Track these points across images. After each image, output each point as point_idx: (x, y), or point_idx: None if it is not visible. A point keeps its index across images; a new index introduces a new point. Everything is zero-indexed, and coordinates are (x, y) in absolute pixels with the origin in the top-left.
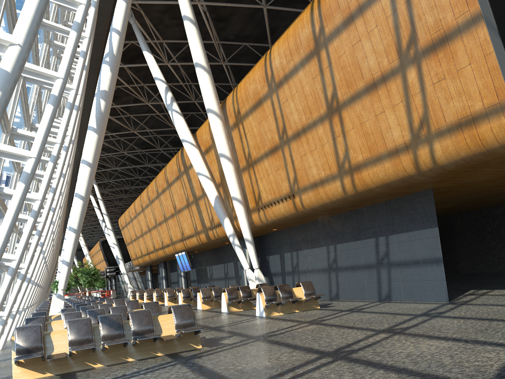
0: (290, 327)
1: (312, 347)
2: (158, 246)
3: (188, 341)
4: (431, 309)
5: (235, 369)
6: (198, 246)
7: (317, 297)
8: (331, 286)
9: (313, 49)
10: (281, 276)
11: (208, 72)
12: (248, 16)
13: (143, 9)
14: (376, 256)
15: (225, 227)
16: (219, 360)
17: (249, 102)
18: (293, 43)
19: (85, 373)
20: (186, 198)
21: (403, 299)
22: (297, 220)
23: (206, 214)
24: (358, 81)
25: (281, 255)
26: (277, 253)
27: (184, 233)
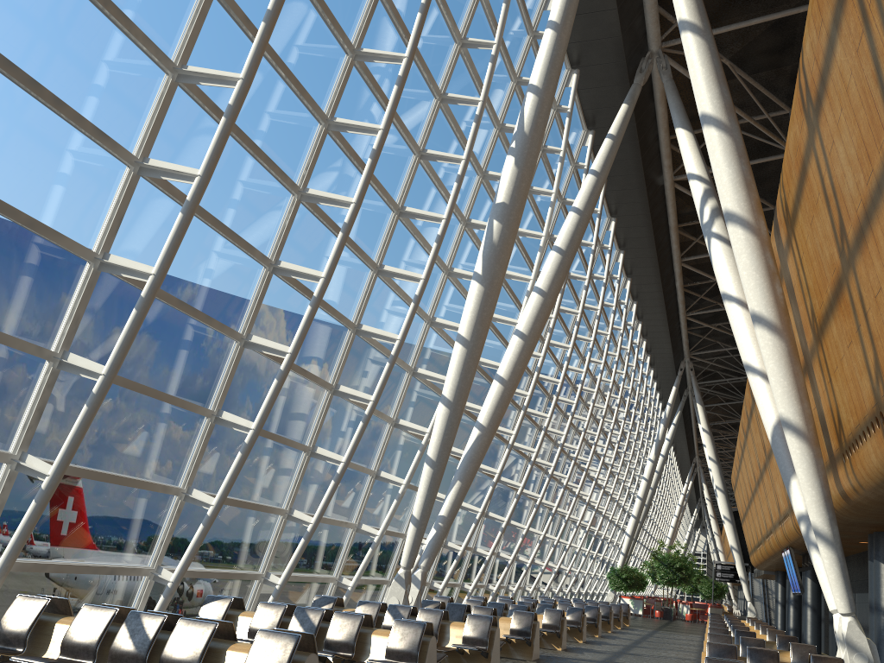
0: None
1: None
2: (763, 532)
3: None
4: None
5: None
6: (801, 541)
7: None
8: None
9: None
10: None
11: (727, 131)
12: None
13: (733, 56)
14: None
15: (790, 497)
16: None
17: (793, 178)
18: None
19: None
20: None
21: None
22: None
23: None
24: None
25: None
26: None
27: (779, 507)
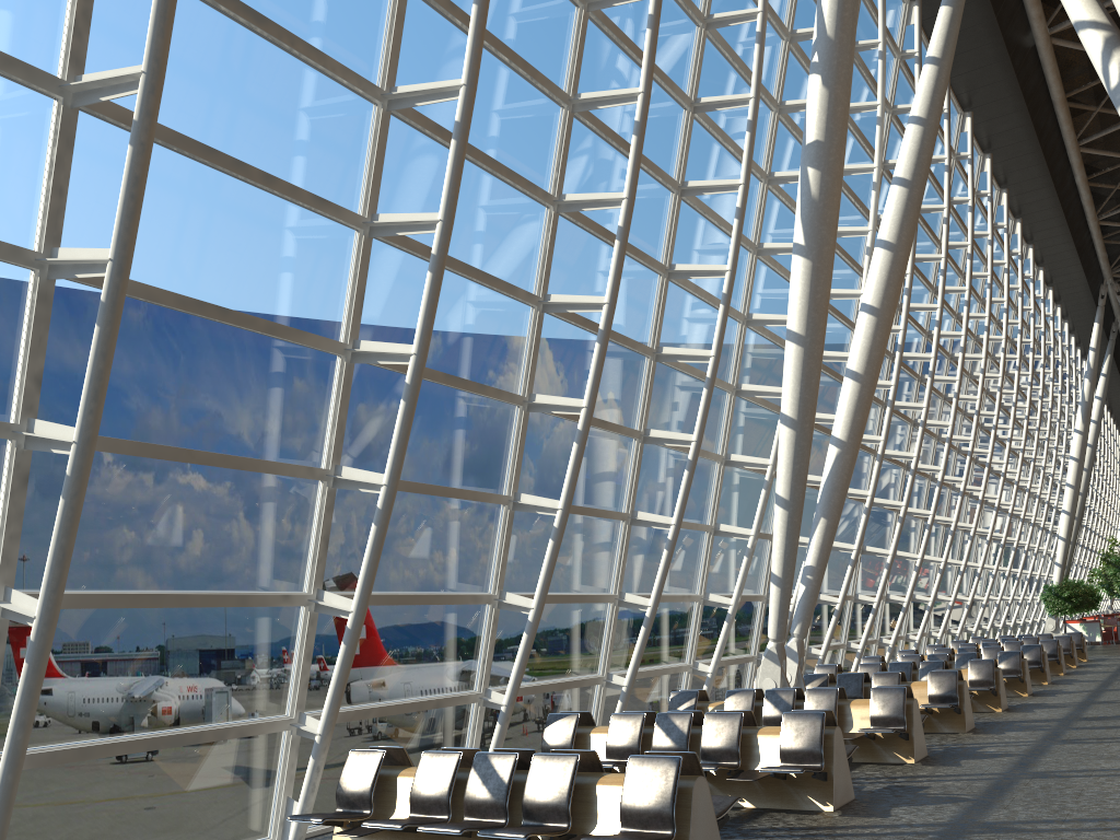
0: None
1: None
2: None
3: None
4: None
5: None
6: None
7: None
8: None
9: None
10: None
11: None
12: None
13: None
14: None
15: None
16: None
17: None
18: None
19: None
20: None
21: None
22: None
23: None
24: None
25: None
26: None
27: None
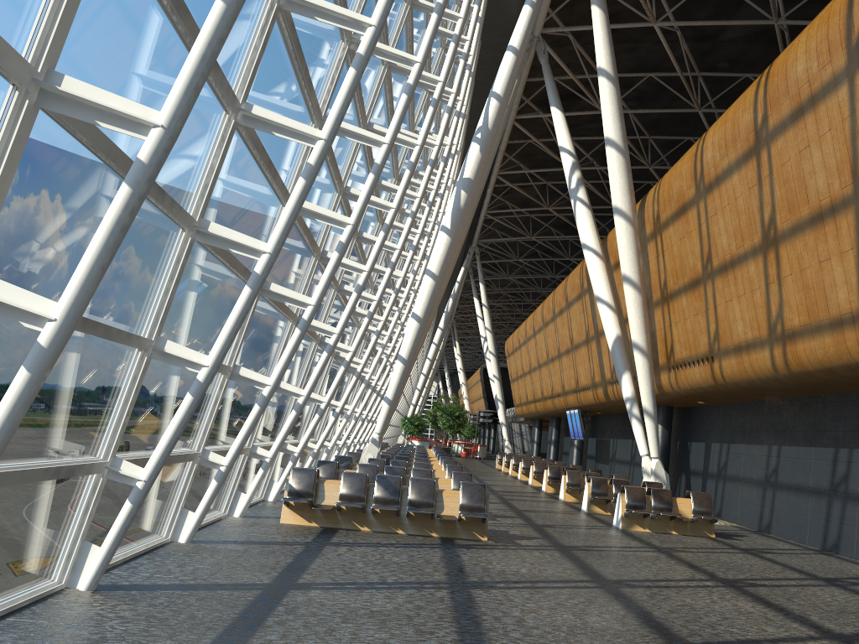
0: (623, 547)
1: (600, 571)
2: (547, 394)
3: (471, 528)
4: (858, 577)
5: (484, 566)
6: (594, 406)
7: (713, 520)
8: (763, 510)
9: (753, 146)
10: (701, 477)
11: (622, 153)
12: (755, 31)
13: (574, 31)
14: (831, 478)
15: (621, 386)
16: (483, 555)
17: (671, 206)
18: (730, 131)
19: (347, 532)
20: (585, 329)
21: (854, 556)
22: (724, 396)
23: (607, 360)
24: (802, 206)
25: (707, 445)
26: (703, 440)
27: (579, 382)
